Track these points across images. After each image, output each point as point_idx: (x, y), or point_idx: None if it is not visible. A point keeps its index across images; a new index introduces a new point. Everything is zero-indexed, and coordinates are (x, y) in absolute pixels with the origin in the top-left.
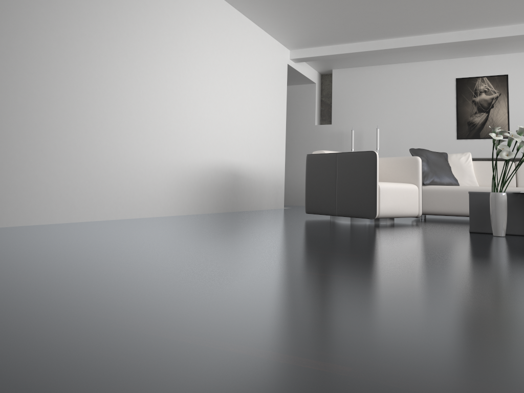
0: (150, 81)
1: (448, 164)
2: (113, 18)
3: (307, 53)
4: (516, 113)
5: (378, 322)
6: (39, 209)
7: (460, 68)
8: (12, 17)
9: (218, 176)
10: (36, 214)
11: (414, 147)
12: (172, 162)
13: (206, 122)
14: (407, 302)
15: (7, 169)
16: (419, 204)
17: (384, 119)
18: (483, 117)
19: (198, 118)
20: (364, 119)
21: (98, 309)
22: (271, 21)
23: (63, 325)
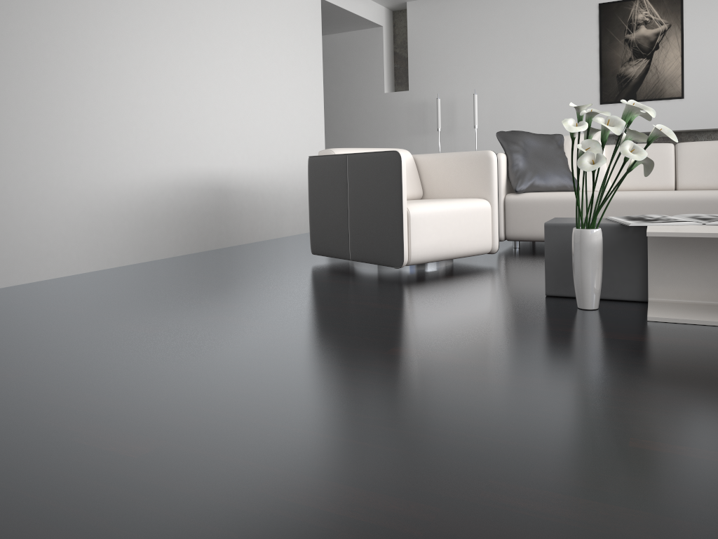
0: (3, 51)
1: (563, 153)
2: None
3: None
4: (695, 56)
5: None
6: None
7: None
8: None
9: (182, 197)
10: None
11: (534, 120)
12: (73, 186)
13: (148, 110)
14: None
15: None
16: (493, 232)
17: (487, 79)
18: (642, 66)
19: (128, 106)
20: (457, 80)
21: None
22: None
23: None
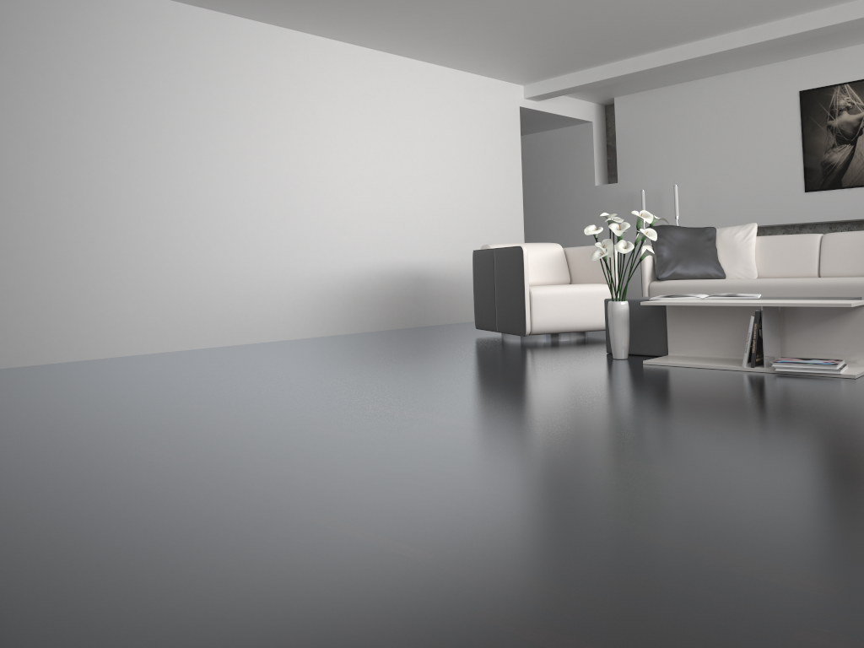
0: (259, 182)
1: (712, 244)
2: (197, 122)
3: (546, 88)
4: None
5: (92, 435)
6: (123, 340)
7: (805, 73)
8: (72, 153)
9: (385, 283)
10: (119, 345)
11: (740, 210)
12: (302, 273)
13: (358, 216)
14: (163, 425)
15: (83, 304)
16: None
17: (692, 169)
18: (847, 152)
19: (343, 214)
20: (663, 171)
21: None
22: (460, 60)
23: None
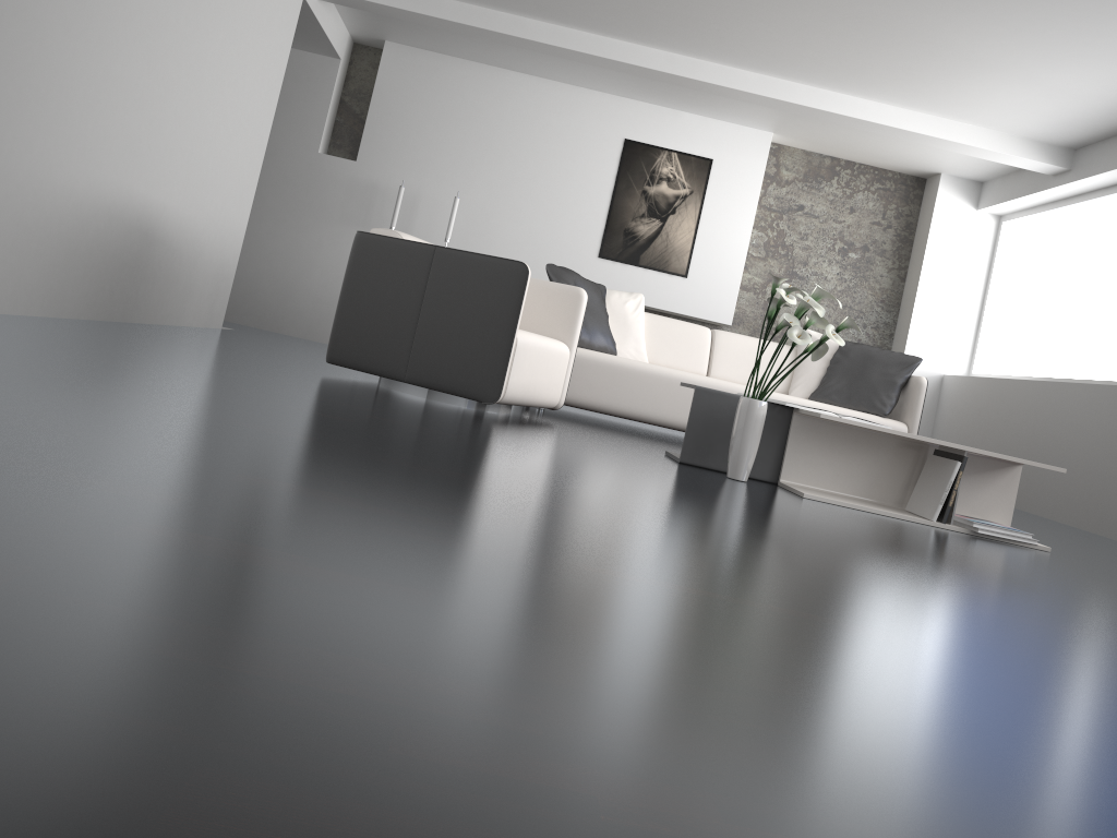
0: None
1: (606, 309)
2: None
3: None
4: (708, 234)
5: (1025, 762)
6: None
7: (637, 121)
8: None
9: (111, 230)
10: None
11: (517, 254)
12: (17, 172)
13: (117, 87)
14: (953, 690)
15: None
16: (564, 384)
17: (470, 182)
18: (654, 227)
19: (101, 73)
20: (429, 169)
21: (446, 738)
22: None
23: (479, 828)
